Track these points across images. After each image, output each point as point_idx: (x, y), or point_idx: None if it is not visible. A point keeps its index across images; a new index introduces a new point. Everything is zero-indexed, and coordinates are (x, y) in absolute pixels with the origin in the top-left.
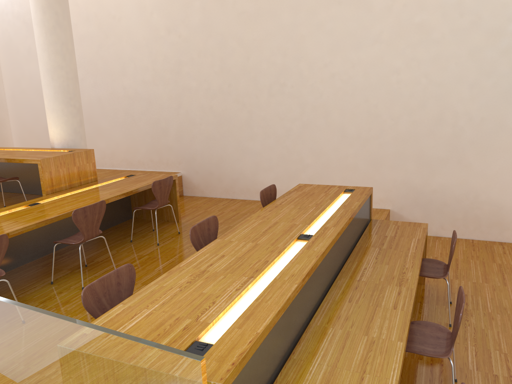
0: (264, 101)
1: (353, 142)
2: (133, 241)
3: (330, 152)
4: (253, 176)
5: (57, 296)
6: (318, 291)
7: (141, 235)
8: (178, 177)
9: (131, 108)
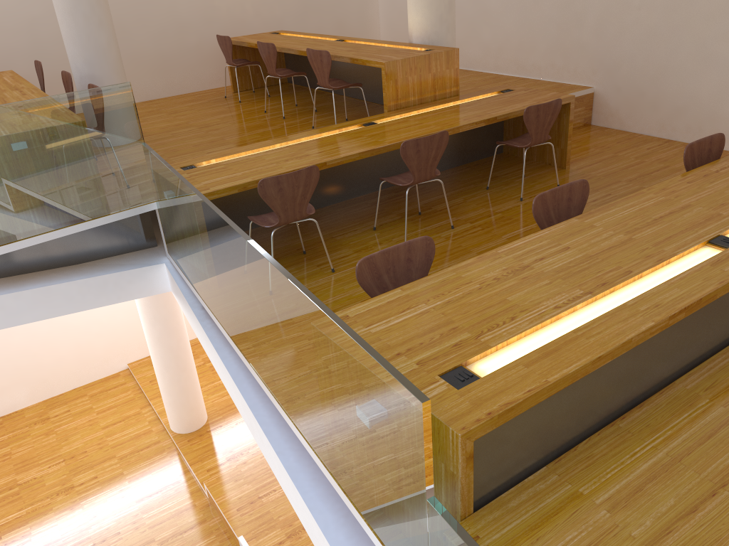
0: None
1: None
2: (490, 188)
3: None
4: (714, 106)
5: (374, 248)
6: (711, 336)
7: (503, 181)
8: (587, 96)
9: None
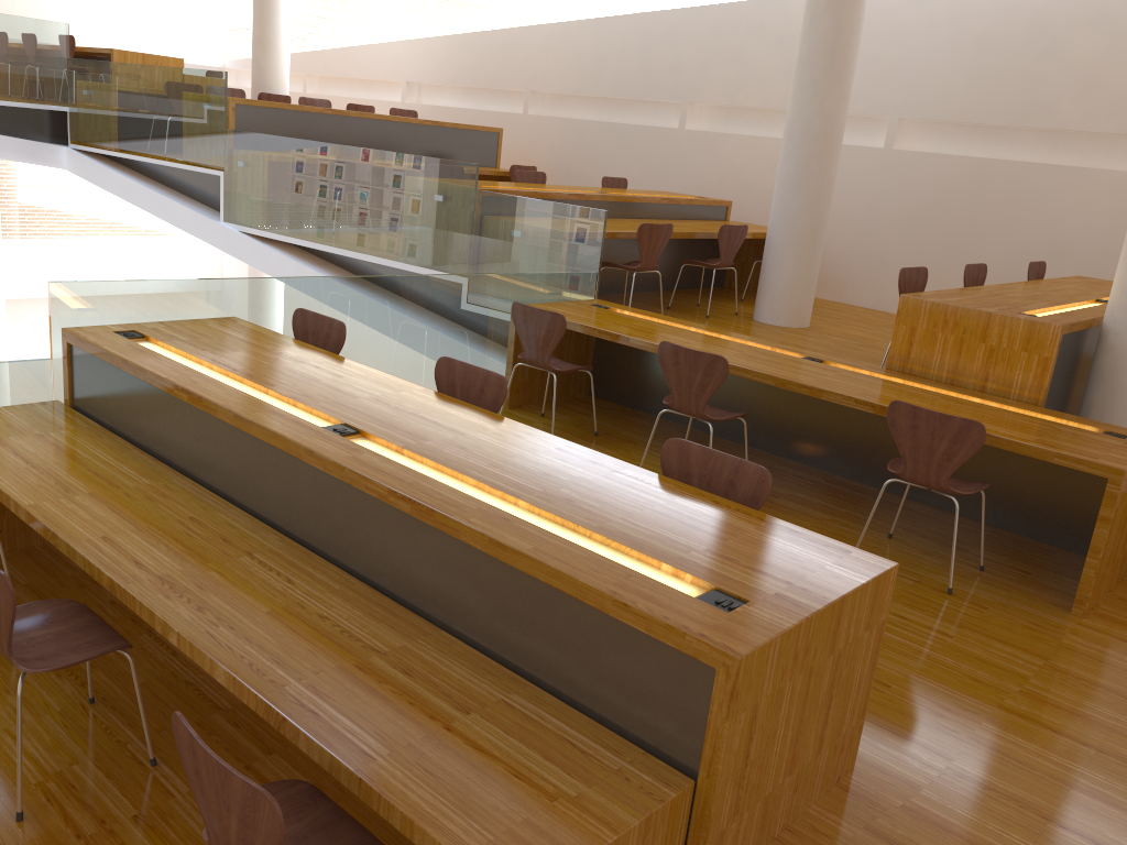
0: None
1: None
2: (896, 540)
3: None
4: None
5: None
6: (228, 474)
7: (940, 553)
8: None
9: None
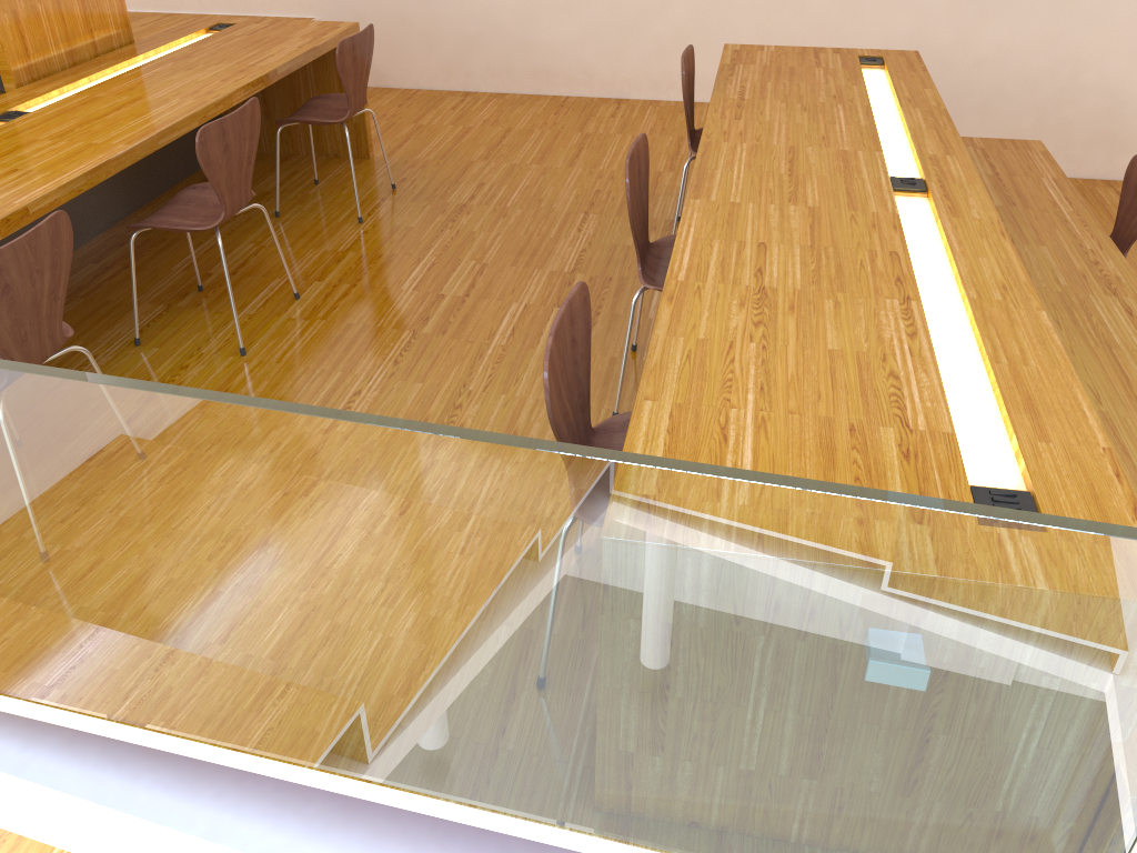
0: None
1: None
2: (280, 214)
3: None
4: (524, 29)
5: (181, 379)
6: None
7: (291, 198)
8: None
9: None
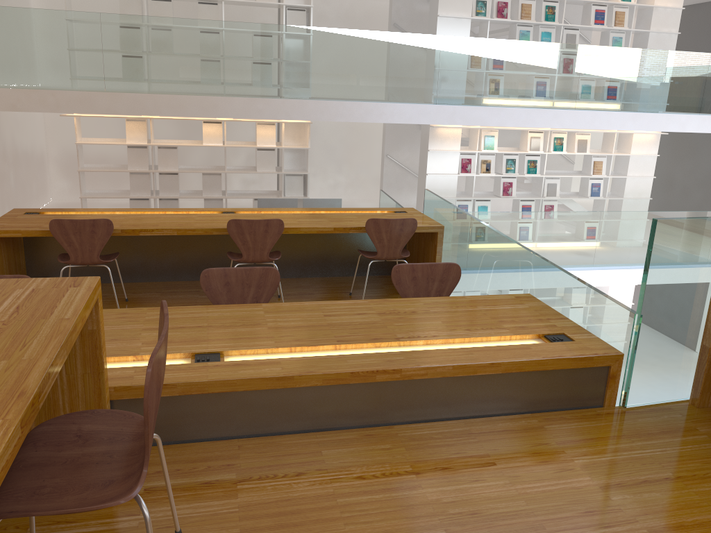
0: None
1: None
2: None
3: None
4: None
5: None
6: None
7: None
8: None
9: None
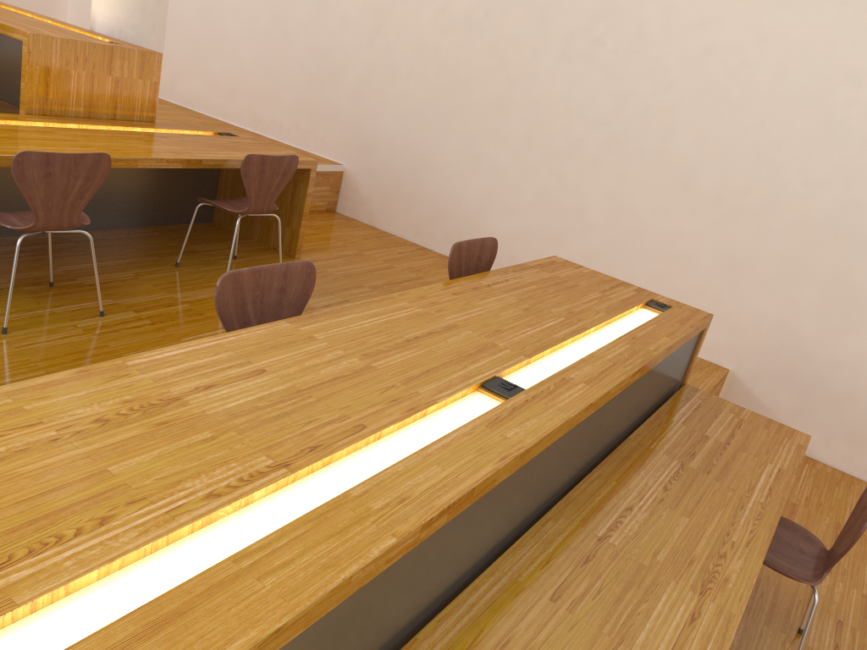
0: (547, 67)
1: (702, 208)
2: (181, 265)
3: (646, 214)
4: (477, 216)
5: None
6: (478, 547)
7: (204, 260)
8: (335, 173)
9: (287, 9)
